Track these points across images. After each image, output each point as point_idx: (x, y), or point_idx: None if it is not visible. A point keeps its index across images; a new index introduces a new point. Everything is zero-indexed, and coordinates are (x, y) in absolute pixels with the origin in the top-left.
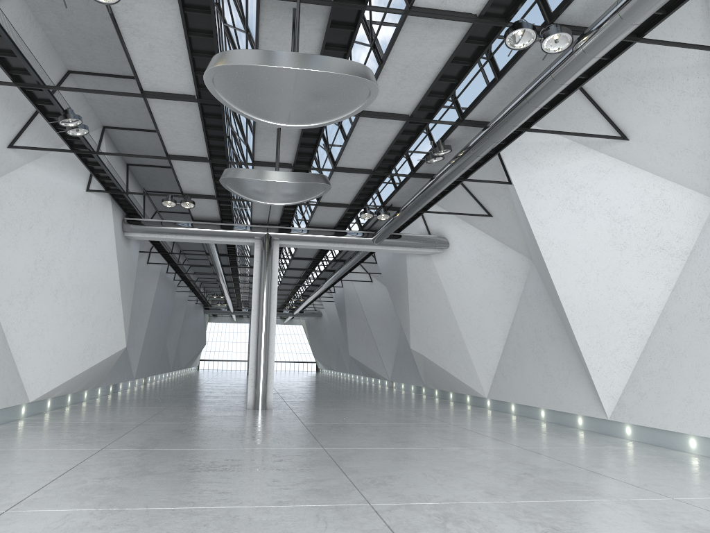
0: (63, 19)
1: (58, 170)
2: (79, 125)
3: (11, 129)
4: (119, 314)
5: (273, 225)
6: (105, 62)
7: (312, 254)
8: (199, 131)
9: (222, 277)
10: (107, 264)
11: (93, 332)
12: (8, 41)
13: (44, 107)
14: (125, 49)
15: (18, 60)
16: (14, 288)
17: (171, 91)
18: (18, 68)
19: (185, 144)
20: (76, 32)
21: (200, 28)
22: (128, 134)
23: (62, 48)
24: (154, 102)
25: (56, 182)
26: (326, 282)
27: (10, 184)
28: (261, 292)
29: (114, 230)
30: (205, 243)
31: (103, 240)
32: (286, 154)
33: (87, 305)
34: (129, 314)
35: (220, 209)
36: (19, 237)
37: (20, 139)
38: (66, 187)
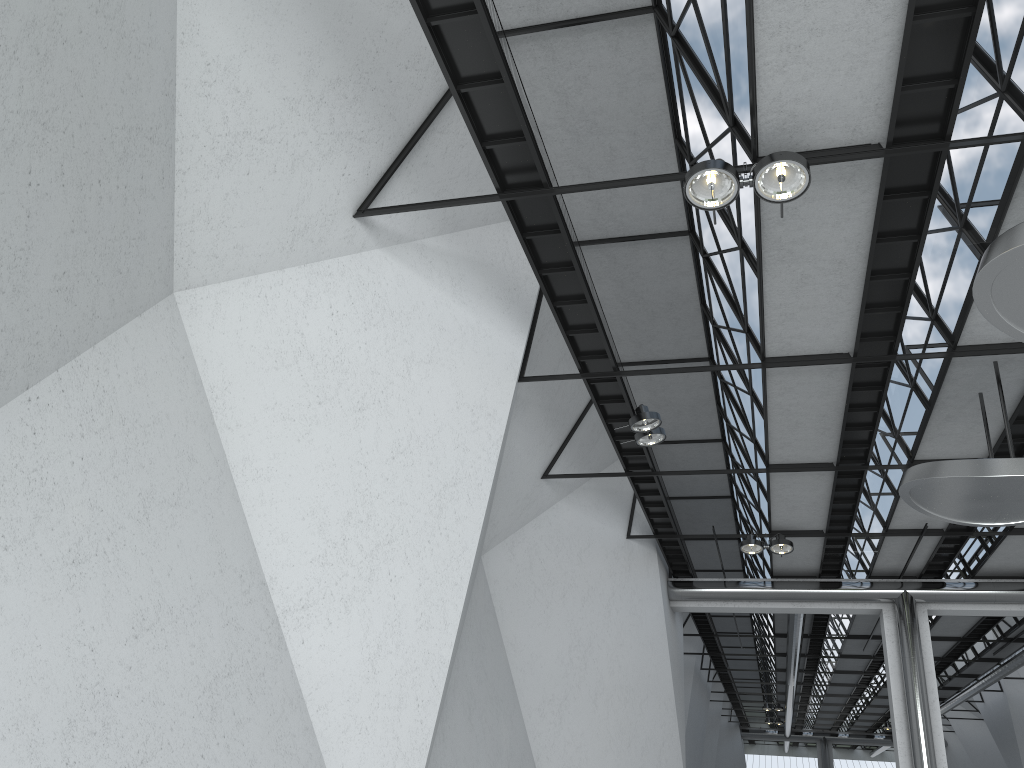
0: (623, 286)
1: (593, 508)
2: (653, 429)
3: (547, 451)
4: (674, 734)
5: (908, 577)
6: (667, 342)
7: (962, 629)
8: (833, 417)
9: (795, 674)
10: (656, 652)
11: (643, 765)
12: (592, 308)
13: (606, 409)
14: (761, 289)
15: (593, 338)
16: (545, 689)
17: (810, 351)
18: (590, 350)
19: (802, 443)
20: (636, 304)
21: (896, 228)
22: (675, 451)
23: (612, 330)
24: (776, 375)
25: (591, 527)
26: (982, 680)
27: (539, 532)
28: (909, 697)
29: (662, 596)
30: (789, 615)
31: (649, 613)
32: (979, 441)
33: (632, 718)
34: (683, 736)
35: (821, 555)
36: (551, 609)
37: (555, 466)
38: (602, 533)
